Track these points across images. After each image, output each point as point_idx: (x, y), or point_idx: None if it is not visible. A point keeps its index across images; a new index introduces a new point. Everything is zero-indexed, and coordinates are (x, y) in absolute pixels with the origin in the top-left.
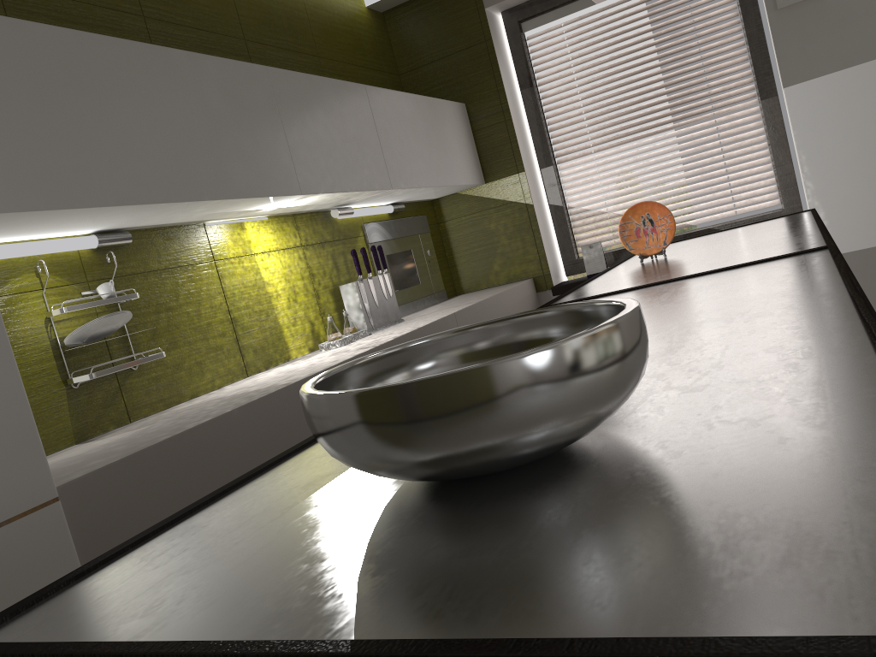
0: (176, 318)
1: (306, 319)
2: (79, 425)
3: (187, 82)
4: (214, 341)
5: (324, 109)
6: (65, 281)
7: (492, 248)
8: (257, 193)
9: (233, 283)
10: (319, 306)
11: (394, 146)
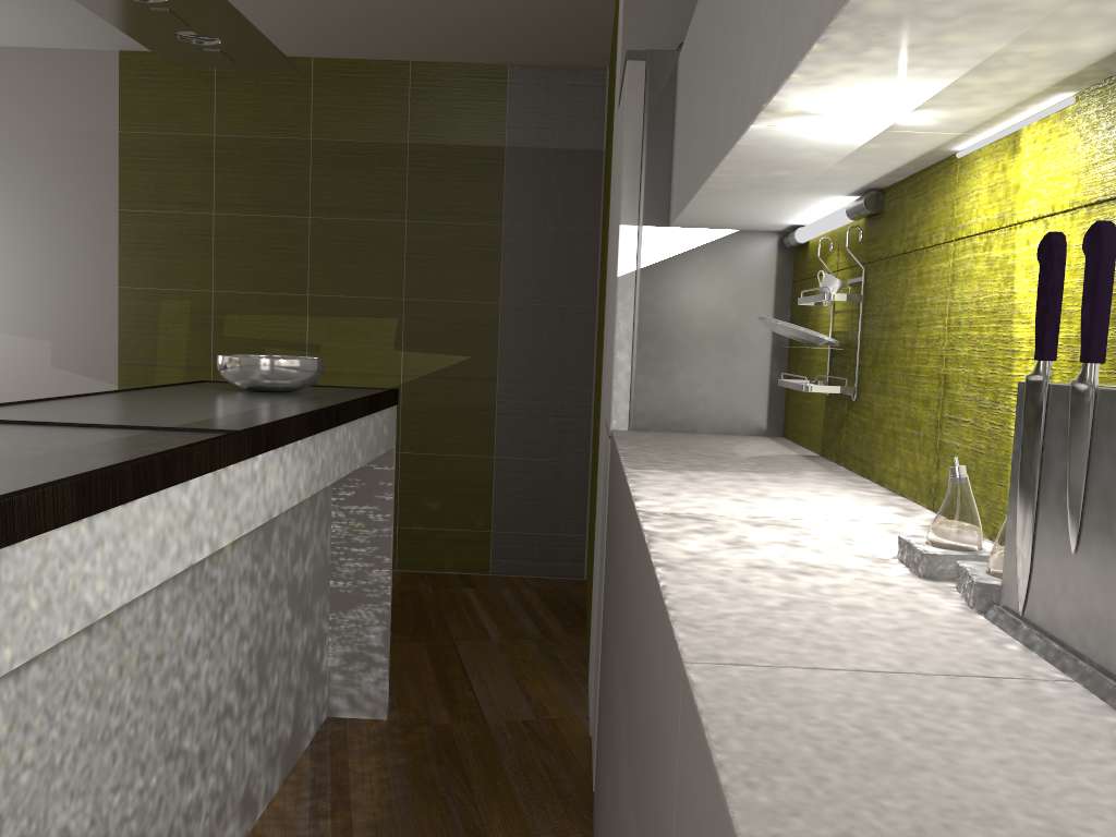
0: (893, 344)
1: None
2: (824, 437)
3: None
4: (915, 408)
5: None
6: (846, 262)
7: None
8: (725, 148)
9: (963, 298)
10: None
11: None
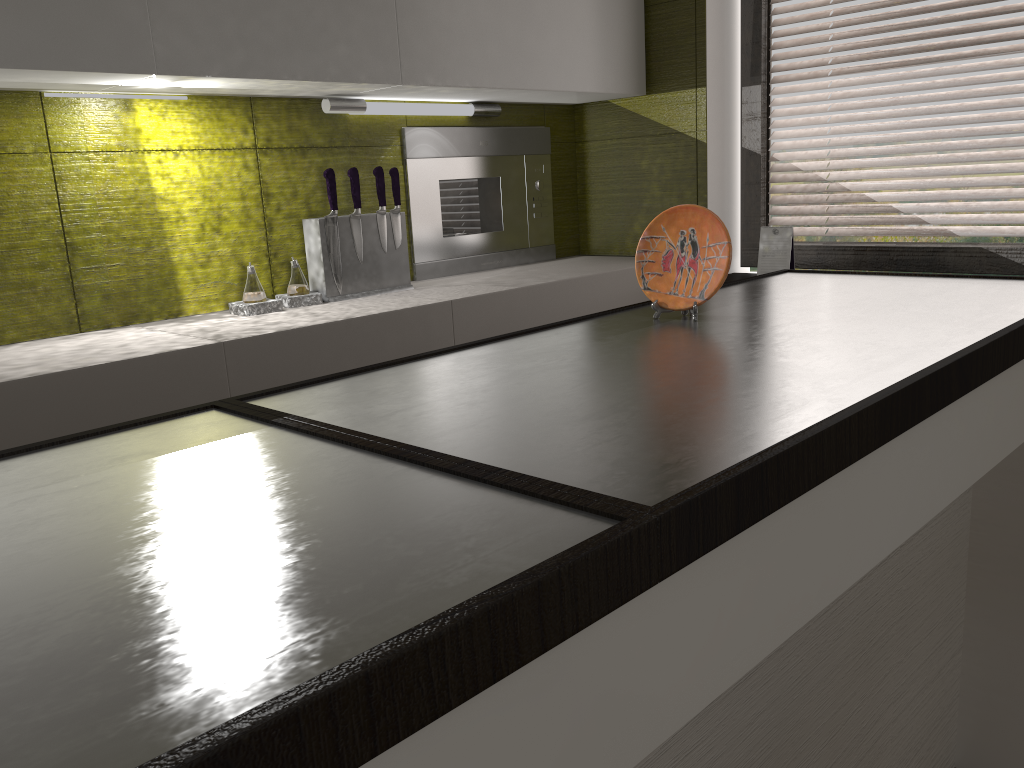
0: None
1: (234, 260)
2: None
3: None
4: (18, 274)
5: None
6: None
7: (637, 198)
8: (38, 63)
9: (83, 191)
10: (268, 243)
11: (432, 14)
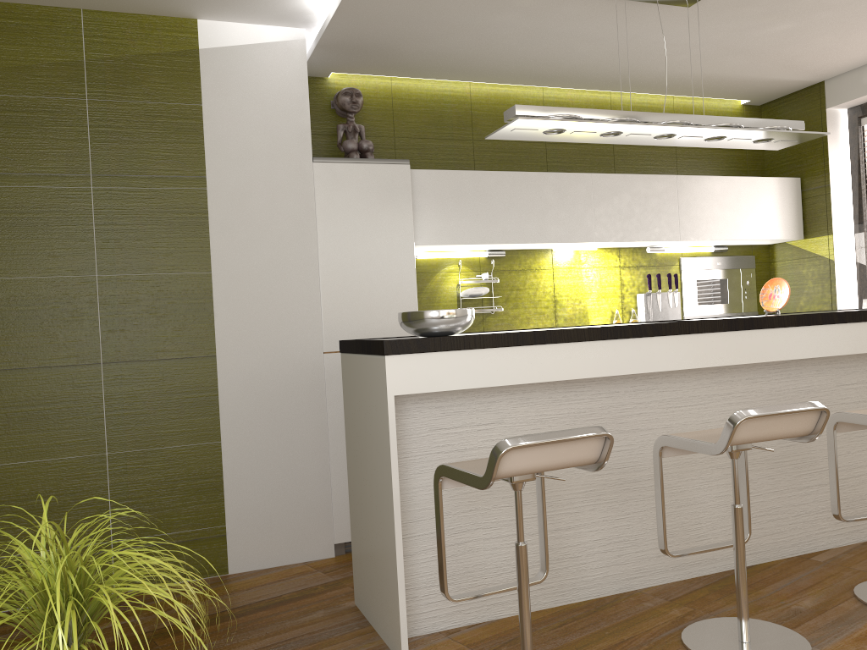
0: (521, 294)
1: (609, 309)
2: None
3: (534, 187)
4: (540, 309)
5: (631, 193)
6: (470, 269)
7: (801, 288)
8: (562, 241)
9: (561, 282)
10: (622, 303)
11: (693, 213)
